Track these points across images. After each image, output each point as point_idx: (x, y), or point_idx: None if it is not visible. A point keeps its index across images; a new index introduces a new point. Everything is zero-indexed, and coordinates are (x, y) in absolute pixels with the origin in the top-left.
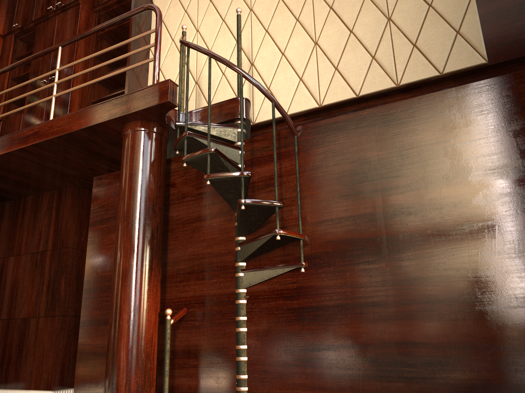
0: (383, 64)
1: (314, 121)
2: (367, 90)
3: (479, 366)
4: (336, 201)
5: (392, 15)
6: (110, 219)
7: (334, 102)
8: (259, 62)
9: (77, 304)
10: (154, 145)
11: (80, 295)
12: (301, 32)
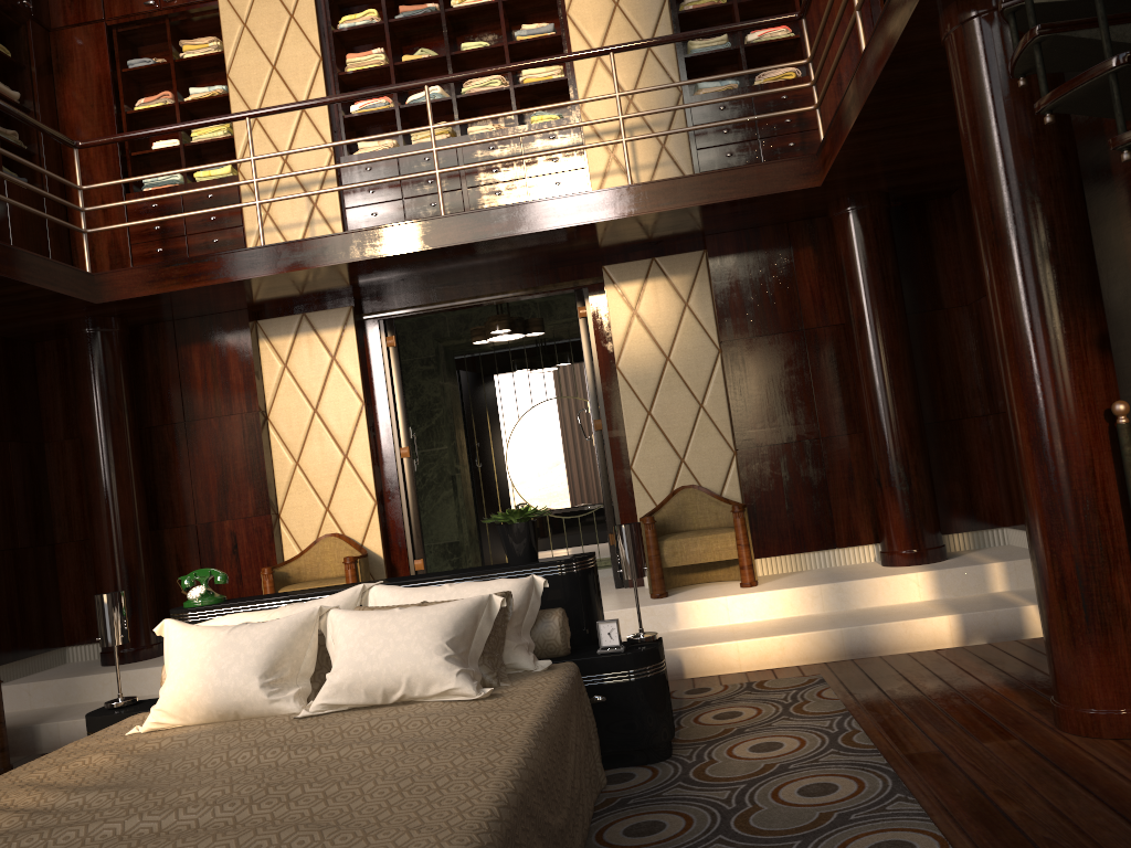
0: None
1: None
2: None
3: None
4: None
5: None
6: None
7: None
8: None
9: None
10: (996, 42)
11: None
12: None
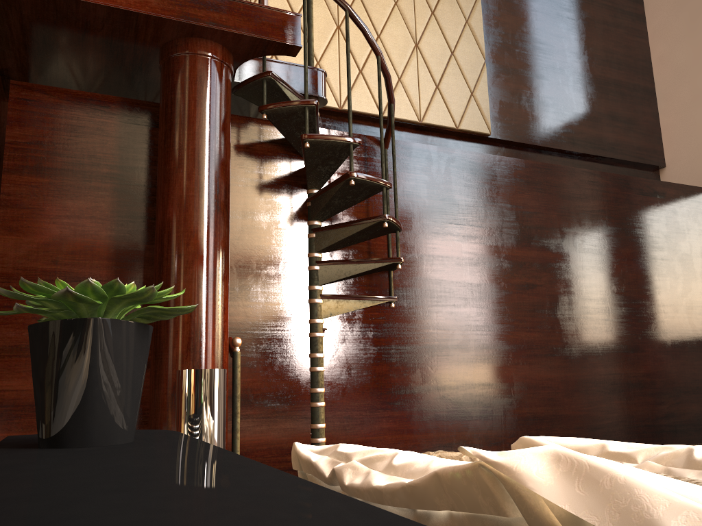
0: (409, 92)
1: (322, 121)
2: None
3: (531, 402)
4: (426, 236)
5: (420, 43)
6: (64, 173)
7: (357, 110)
8: None
9: None
10: (230, 90)
11: None
12: (322, 3)
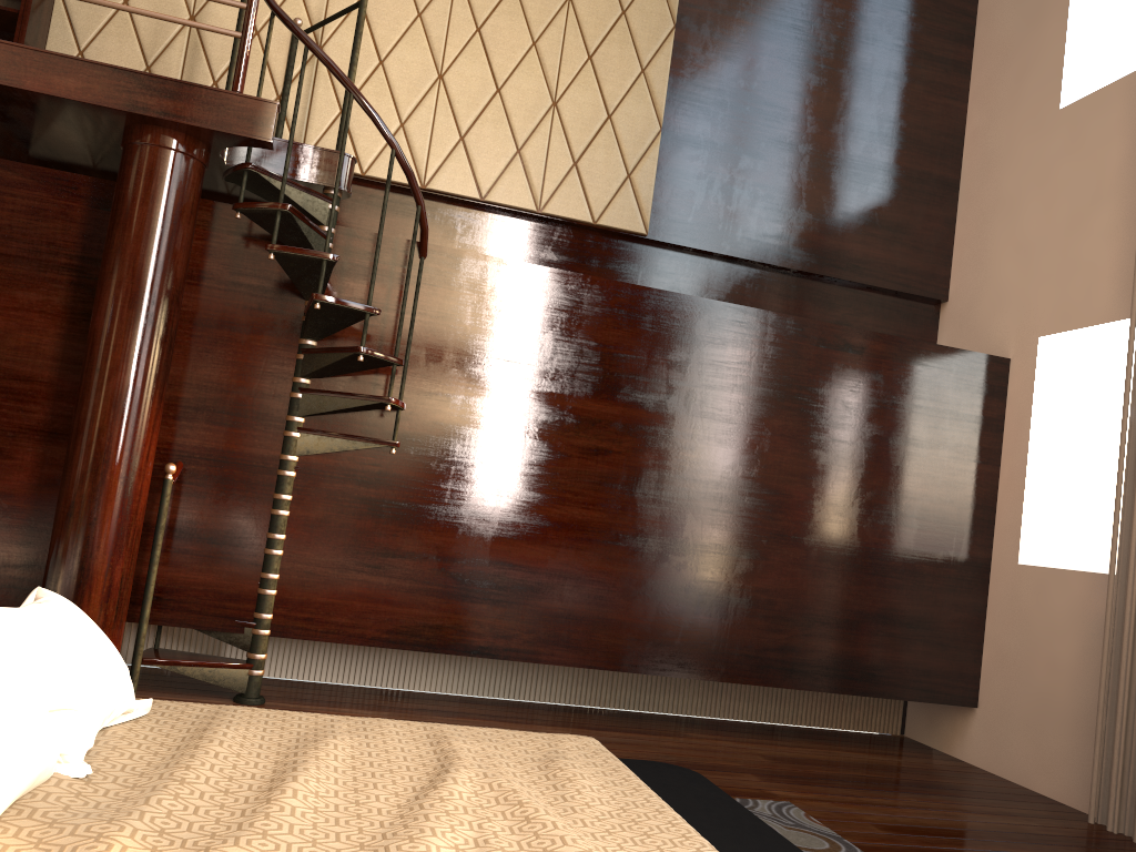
0: (529, 170)
1: (402, 201)
2: (498, 198)
3: (568, 596)
4: (459, 372)
5: (561, 101)
6: (18, 260)
7: (446, 191)
8: (336, 53)
9: None
10: (195, 185)
11: None
12: (422, 43)
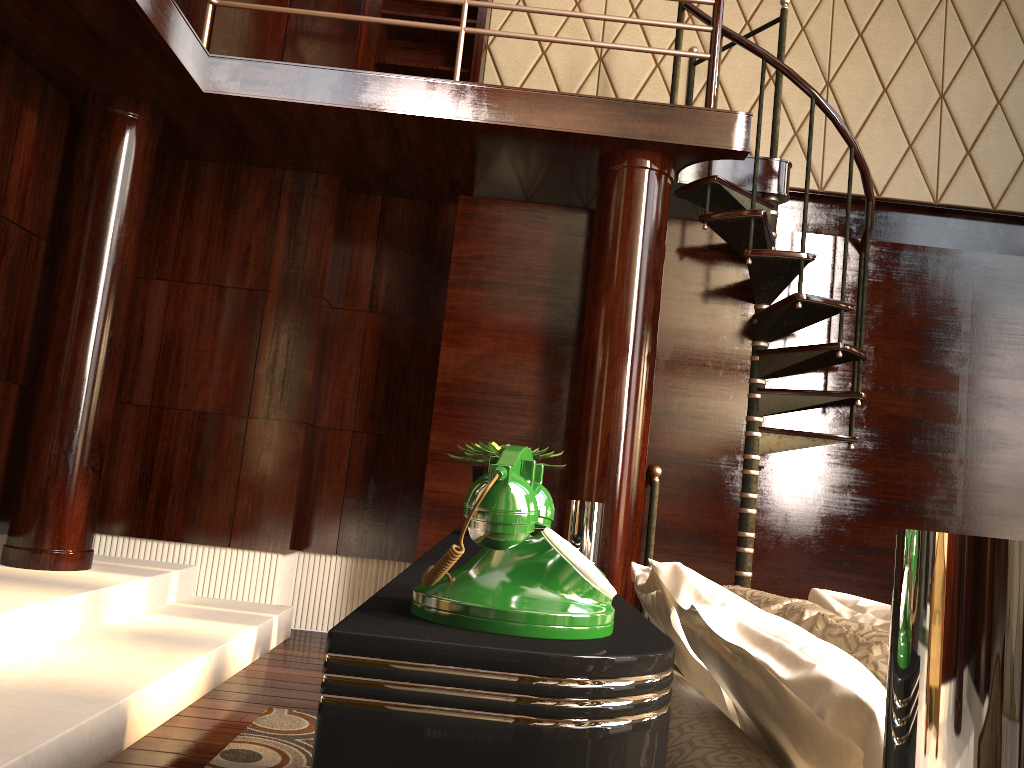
0: (922, 163)
1: (796, 206)
2: (895, 194)
3: None
4: (908, 365)
5: (948, 92)
6: (501, 287)
7: (843, 192)
8: (729, 75)
9: (317, 404)
10: (668, 201)
11: (320, 388)
12: (808, 54)
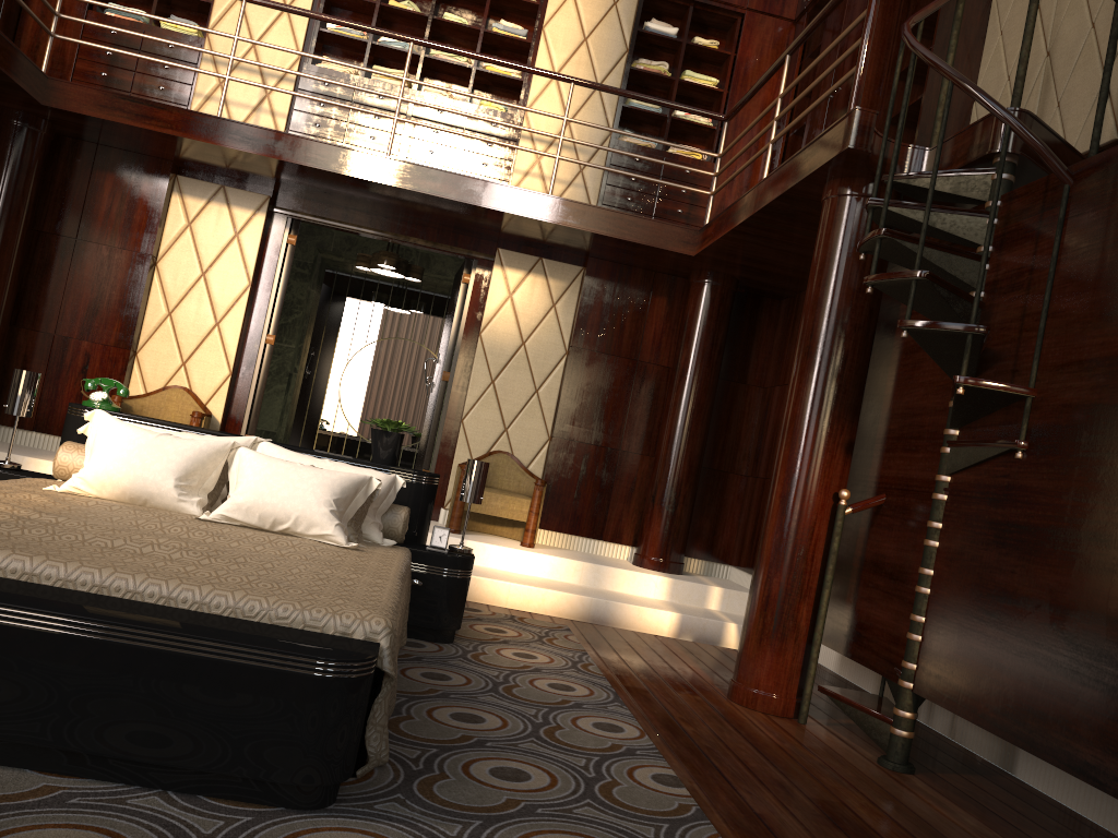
0: None
1: None
2: None
3: None
4: (1093, 324)
5: None
6: None
7: None
8: None
9: None
10: (856, 218)
11: None
12: None
